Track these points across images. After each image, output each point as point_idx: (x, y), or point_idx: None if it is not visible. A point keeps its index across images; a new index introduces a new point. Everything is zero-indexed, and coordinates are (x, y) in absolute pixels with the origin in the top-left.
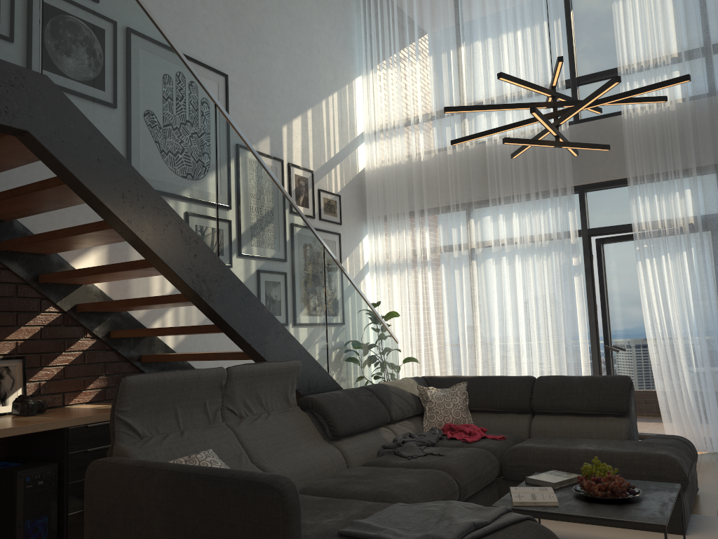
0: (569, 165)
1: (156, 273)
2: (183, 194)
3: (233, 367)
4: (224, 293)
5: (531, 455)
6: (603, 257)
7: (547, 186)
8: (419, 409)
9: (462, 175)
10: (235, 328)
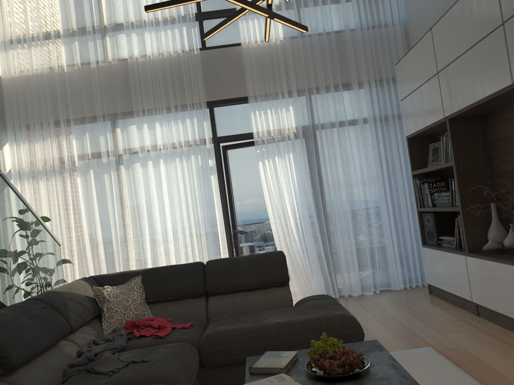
0: (202, 83)
1: None
2: None
3: None
4: None
5: (229, 338)
6: (228, 160)
7: (184, 100)
8: (97, 311)
9: (107, 87)
10: None
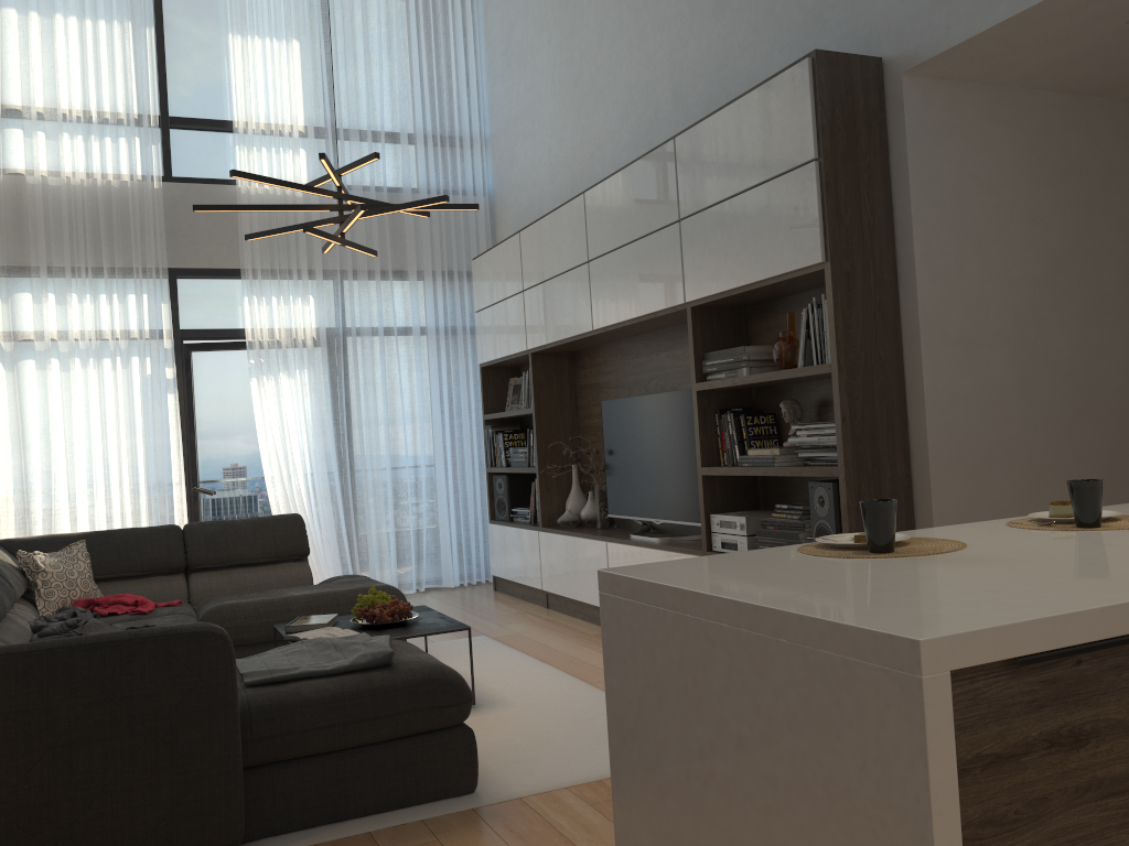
0: (165, 239)
1: None
2: None
3: None
4: None
5: (242, 612)
6: (192, 369)
7: (126, 262)
8: (27, 585)
9: None
10: None
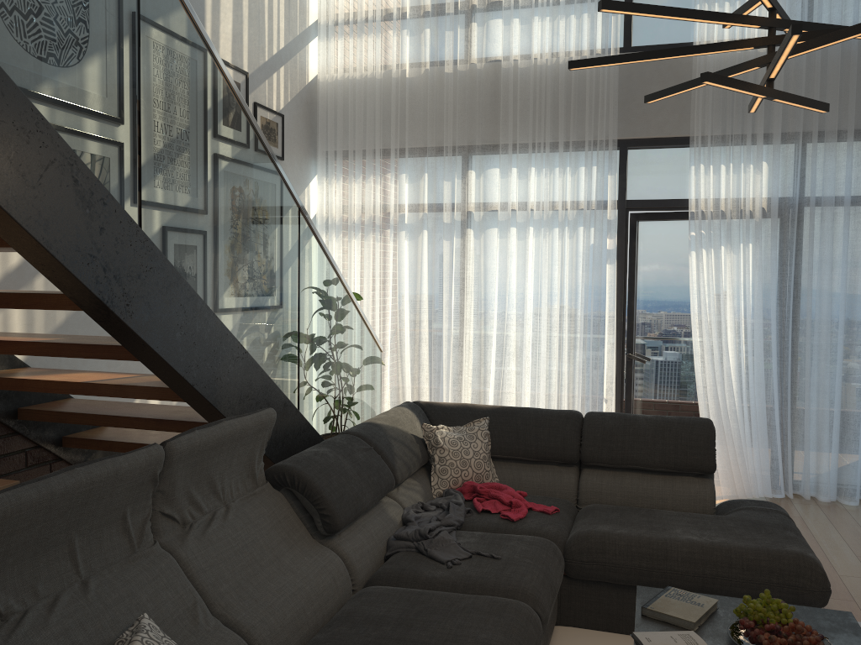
0: (616, 111)
1: (9, 250)
2: (76, 102)
3: (175, 441)
4: (151, 299)
5: (612, 547)
6: (637, 238)
7: (580, 135)
8: (425, 459)
9: (464, 106)
10: (169, 361)
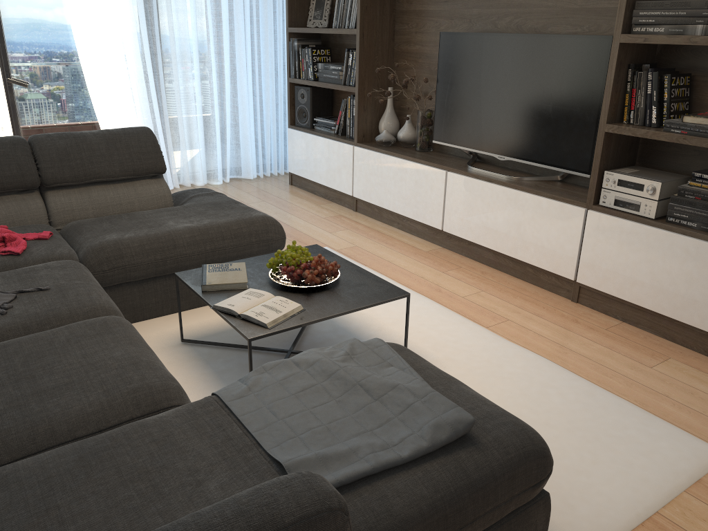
0: None
1: None
2: None
3: None
4: None
5: (128, 251)
6: None
7: None
8: None
9: None
10: None
